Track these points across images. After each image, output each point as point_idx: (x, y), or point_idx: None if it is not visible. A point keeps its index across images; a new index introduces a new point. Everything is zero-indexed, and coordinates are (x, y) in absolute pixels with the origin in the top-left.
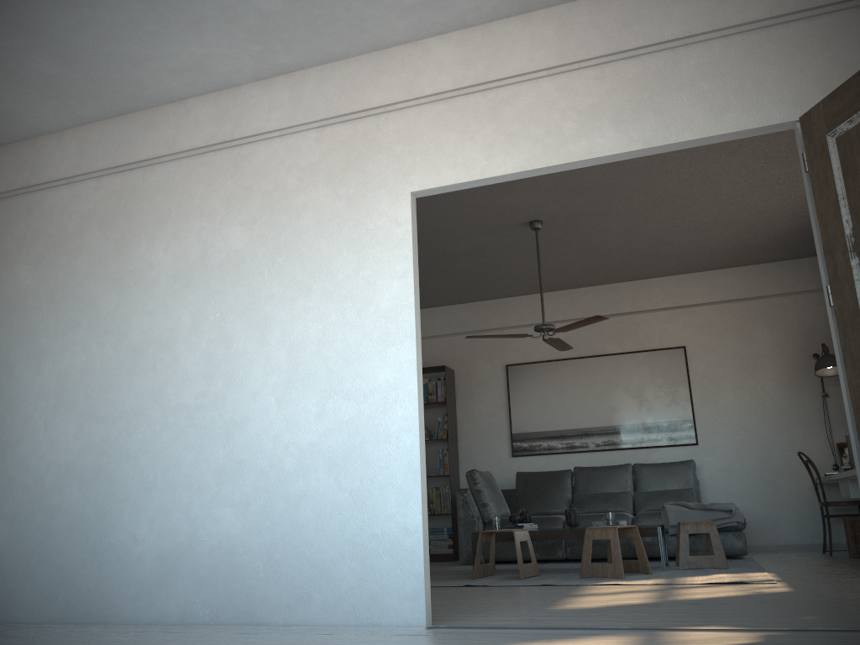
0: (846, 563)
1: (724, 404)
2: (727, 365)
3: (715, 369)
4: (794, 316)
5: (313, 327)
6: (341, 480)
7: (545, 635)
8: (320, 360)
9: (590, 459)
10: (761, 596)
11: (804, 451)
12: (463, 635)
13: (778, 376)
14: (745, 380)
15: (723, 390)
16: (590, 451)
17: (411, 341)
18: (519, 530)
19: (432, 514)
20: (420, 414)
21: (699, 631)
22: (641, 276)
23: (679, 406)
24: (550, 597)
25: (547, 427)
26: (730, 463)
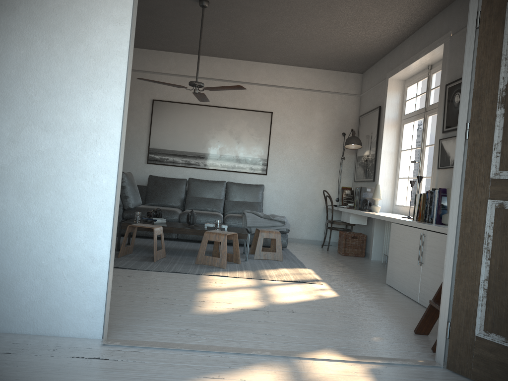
0: (342, 261)
1: (287, 153)
2: (294, 130)
3: (287, 131)
4: (338, 107)
5: (15, 50)
6: (31, 206)
7: (211, 363)
8: (19, 86)
9: (199, 173)
10: (326, 303)
11: (323, 188)
12: (140, 360)
13: (320, 142)
14: (302, 141)
15: (288, 144)
16: (200, 168)
17: (120, 88)
18: (157, 227)
19: None
20: (121, 160)
21: (322, 361)
22: (256, 59)
23: (261, 149)
24: (186, 292)
25: (174, 147)
26: (282, 189)
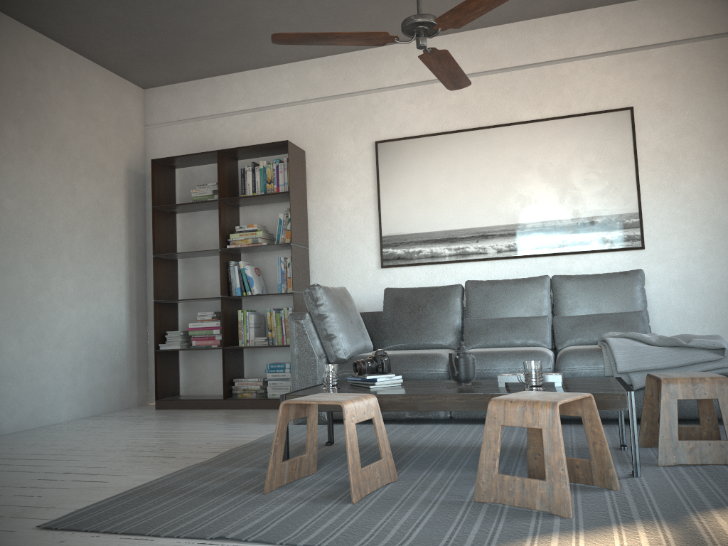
0: None
1: (686, 190)
2: (694, 134)
3: (676, 140)
4: None
5: None
6: None
7: None
8: None
9: (489, 271)
10: None
11: None
12: None
13: None
14: (720, 155)
15: (686, 169)
16: (489, 259)
17: None
18: (357, 400)
19: (270, 346)
20: None
21: None
22: (573, 4)
23: (620, 194)
24: None
25: (430, 226)
26: (690, 274)
